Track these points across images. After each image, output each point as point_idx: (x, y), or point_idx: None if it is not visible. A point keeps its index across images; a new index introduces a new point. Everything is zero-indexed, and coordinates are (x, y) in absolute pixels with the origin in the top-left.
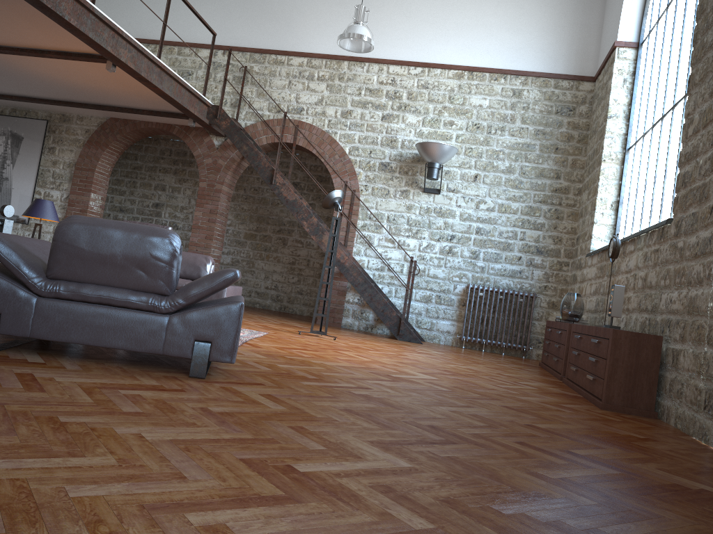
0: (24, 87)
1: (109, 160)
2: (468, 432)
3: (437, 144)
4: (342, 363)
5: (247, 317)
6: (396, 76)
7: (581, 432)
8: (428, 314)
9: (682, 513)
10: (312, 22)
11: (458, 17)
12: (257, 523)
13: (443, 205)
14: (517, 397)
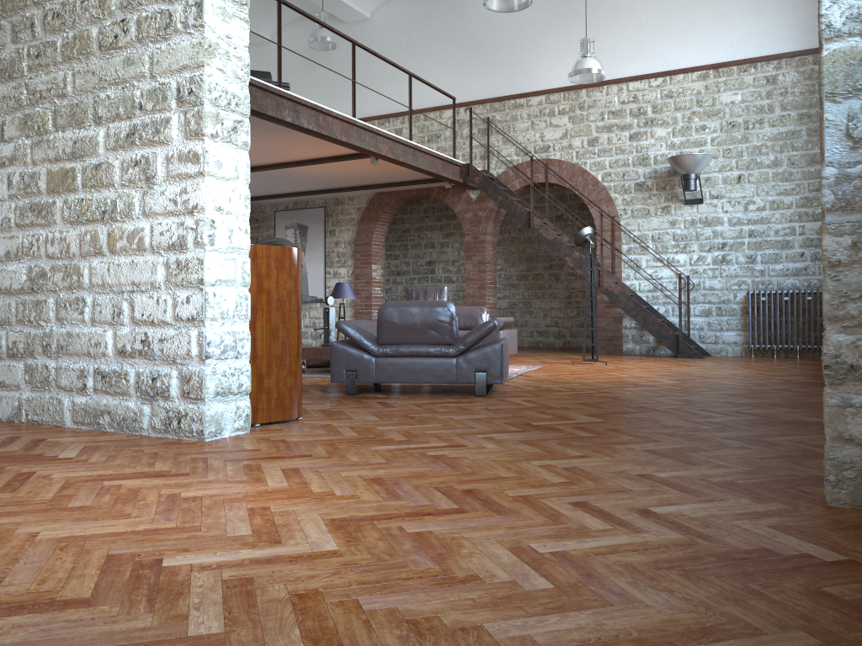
0: (303, 185)
1: (382, 232)
2: (665, 407)
3: (688, 155)
4: (598, 380)
5: (528, 356)
6: (637, 92)
7: (771, 403)
8: (710, 328)
9: (772, 429)
10: (544, 58)
11: (693, 15)
12: (506, 436)
13: (708, 214)
14: (748, 388)
